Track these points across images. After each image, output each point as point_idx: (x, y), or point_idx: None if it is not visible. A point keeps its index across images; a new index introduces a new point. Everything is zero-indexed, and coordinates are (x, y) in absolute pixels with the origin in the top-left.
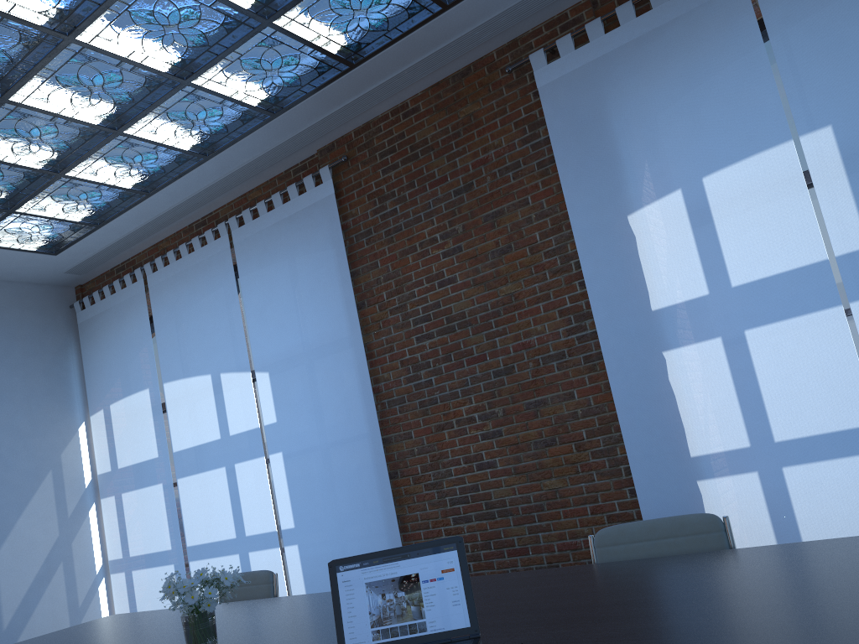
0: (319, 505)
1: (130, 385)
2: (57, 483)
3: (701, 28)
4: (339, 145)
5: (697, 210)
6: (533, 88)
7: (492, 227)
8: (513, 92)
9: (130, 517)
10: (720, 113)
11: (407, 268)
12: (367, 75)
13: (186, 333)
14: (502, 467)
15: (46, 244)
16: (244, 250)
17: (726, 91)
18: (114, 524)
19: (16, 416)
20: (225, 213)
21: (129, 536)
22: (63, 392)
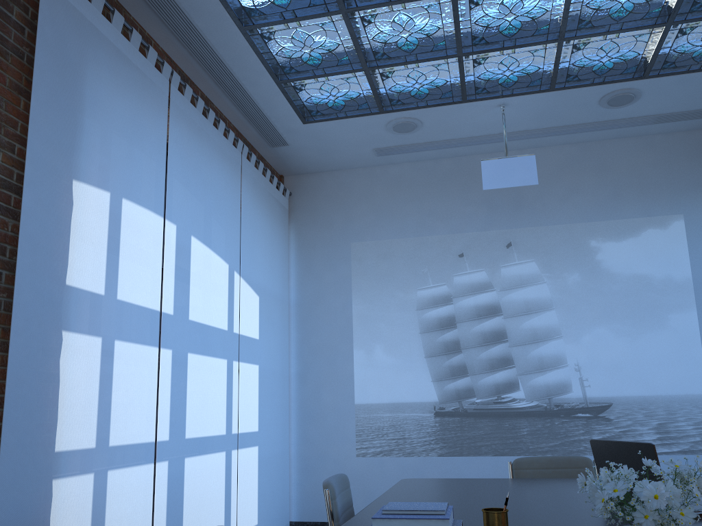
0: None
1: None
2: None
3: (147, 93)
4: None
5: (115, 220)
6: None
7: None
8: None
9: None
10: (142, 162)
11: None
12: None
13: None
14: None
15: None
16: None
17: (147, 151)
18: None
19: None
20: None
21: None
22: None
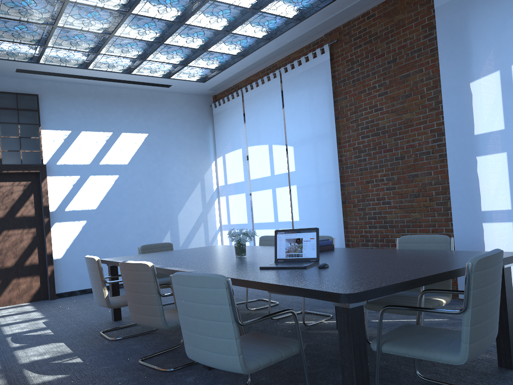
0: (310, 211)
1: (234, 146)
2: (202, 188)
3: None
4: (334, 32)
5: (506, 83)
6: (433, 7)
7: (403, 83)
8: (423, 8)
9: (231, 207)
10: None
11: (360, 101)
12: (346, 1)
13: (258, 123)
14: (393, 204)
15: (200, 78)
16: (286, 85)
17: None
18: (225, 209)
19: (186, 156)
20: (279, 64)
21: (230, 215)
22: (206, 147)
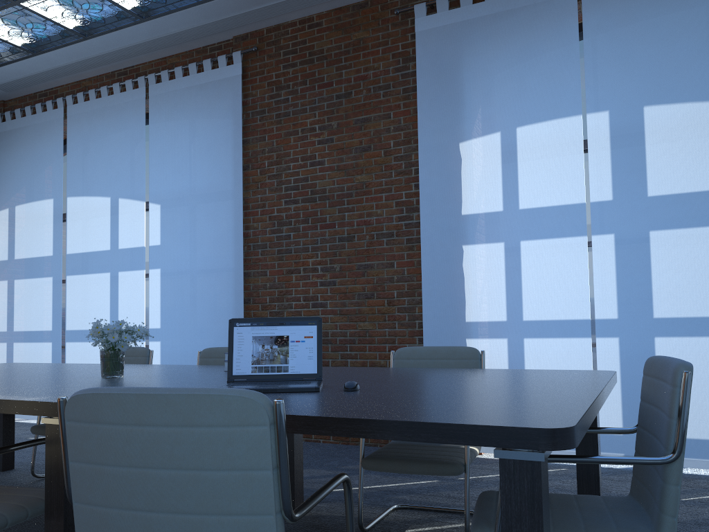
0: (183, 314)
1: (37, 193)
2: None
3: (540, 18)
4: (252, 37)
5: (508, 149)
6: (411, 31)
7: (360, 129)
8: (396, 30)
9: (19, 300)
10: (538, 84)
11: (288, 146)
12: None
13: (95, 160)
14: (330, 308)
15: None
16: (157, 103)
17: (546, 69)
18: (3, 303)
19: None
20: (145, 69)
21: (16, 314)
22: None
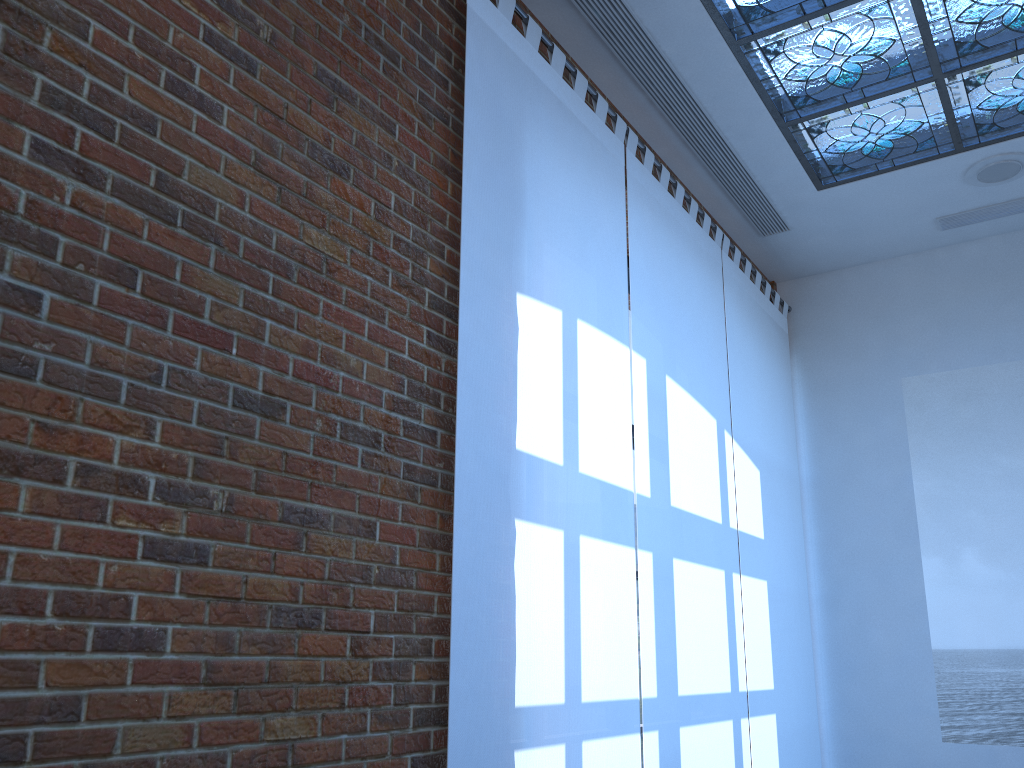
0: None
1: None
2: None
3: (598, 164)
4: None
5: (570, 351)
6: None
7: (328, 104)
8: None
9: None
10: (597, 265)
11: None
12: None
13: None
14: (177, 656)
15: None
16: None
17: (603, 248)
18: None
19: None
20: None
21: None
22: None
